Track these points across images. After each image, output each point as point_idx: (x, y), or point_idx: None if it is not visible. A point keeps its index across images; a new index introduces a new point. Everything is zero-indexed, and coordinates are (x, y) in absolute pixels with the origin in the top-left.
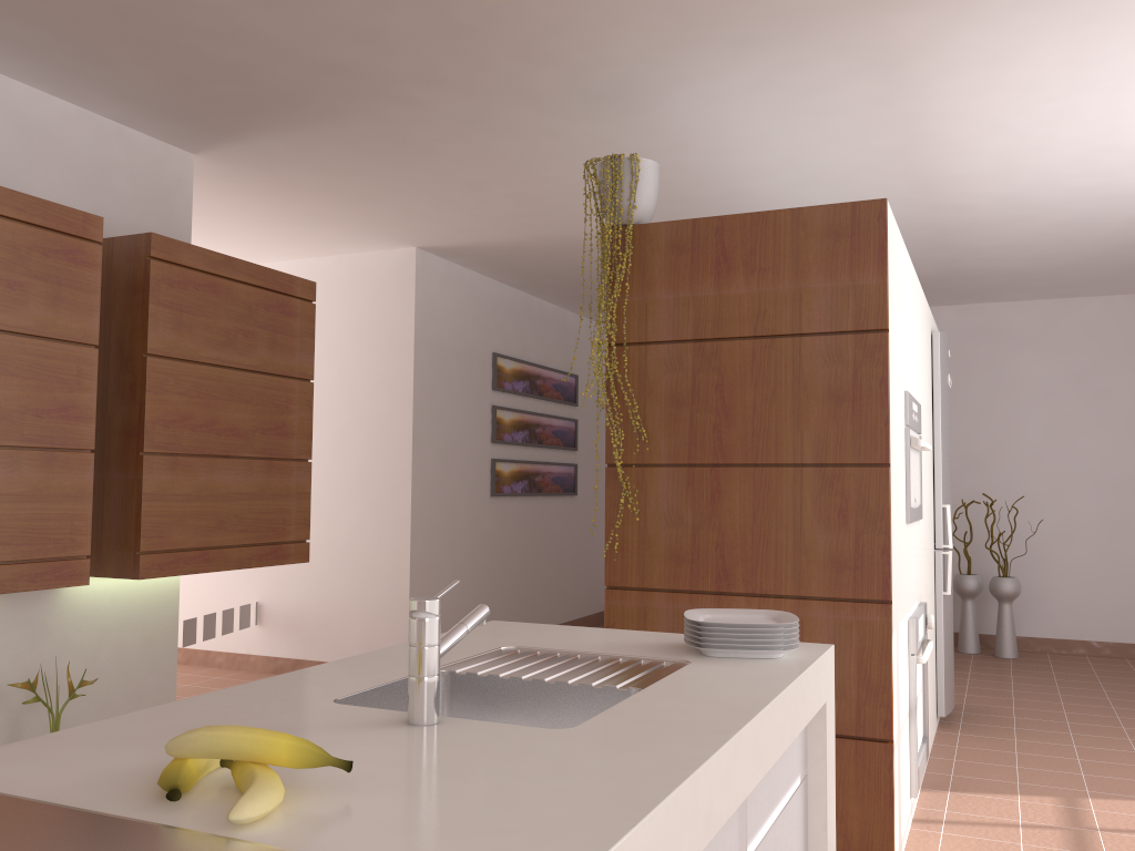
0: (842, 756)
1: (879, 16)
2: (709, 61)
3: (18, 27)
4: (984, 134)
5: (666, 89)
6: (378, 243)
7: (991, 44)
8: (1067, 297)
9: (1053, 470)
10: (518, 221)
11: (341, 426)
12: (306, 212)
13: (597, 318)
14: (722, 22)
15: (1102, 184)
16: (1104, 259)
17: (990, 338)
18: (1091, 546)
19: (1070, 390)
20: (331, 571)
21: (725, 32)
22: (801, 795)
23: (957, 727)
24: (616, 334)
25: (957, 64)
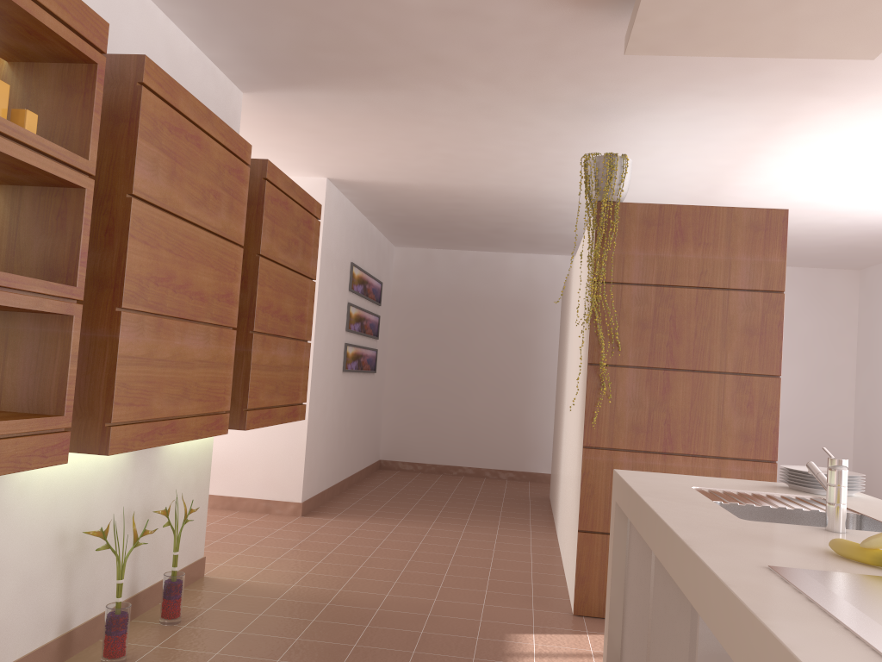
0: None
1: (803, 96)
2: (680, 101)
3: None
4: (780, 166)
5: (634, 111)
6: (301, 171)
7: (841, 121)
8: None
9: None
10: (427, 171)
11: None
12: (275, 143)
13: (396, 241)
14: (714, 82)
15: (809, 202)
16: None
17: None
18: None
19: None
20: None
21: (709, 88)
22: None
23: None
24: (601, 275)
25: (811, 128)
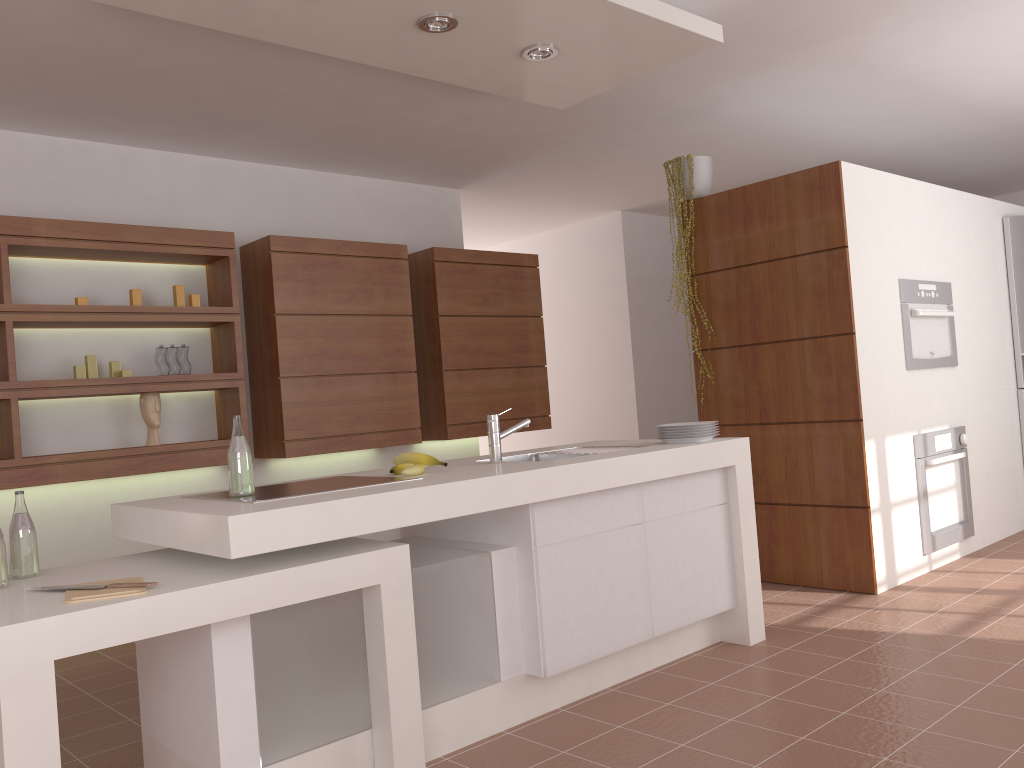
0: (839, 518)
1: (814, 47)
2: (727, 88)
3: (353, 156)
4: (975, 75)
5: (713, 105)
6: (594, 212)
7: (911, 39)
8: None
9: None
10: None
11: (586, 340)
12: (538, 204)
13: None
14: (716, 72)
15: None
16: None
17: None
18: None
19: None
20: (590, 439)
21: (723, 75)
22: (720, 511)
23: None
24: (691, 269)
25: (900, 52)
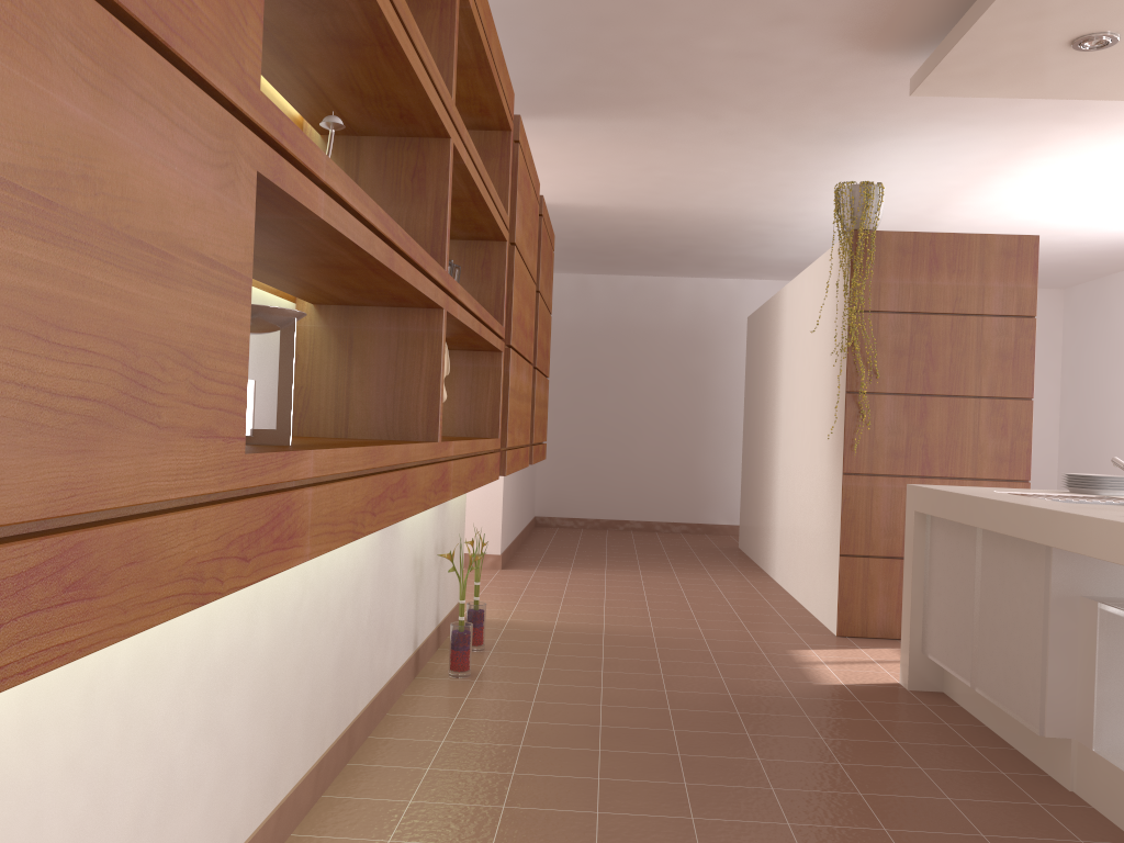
0: None
1: (1055, 124)
2: (933, 128)
3: (538, 35)
4: (1012, 186)
5: (883, 137)
6: None
7: (1086, 146)
8: None
9: None
10: (633, 194)
11: None
12: None
13: None
14: (973, 112)
15: (1031, 220)
16: None
17: None
18: None
19: None
20: None
21: (967, 117)
22: None
23: None
24: (857, 303)
25: (1055, 152)
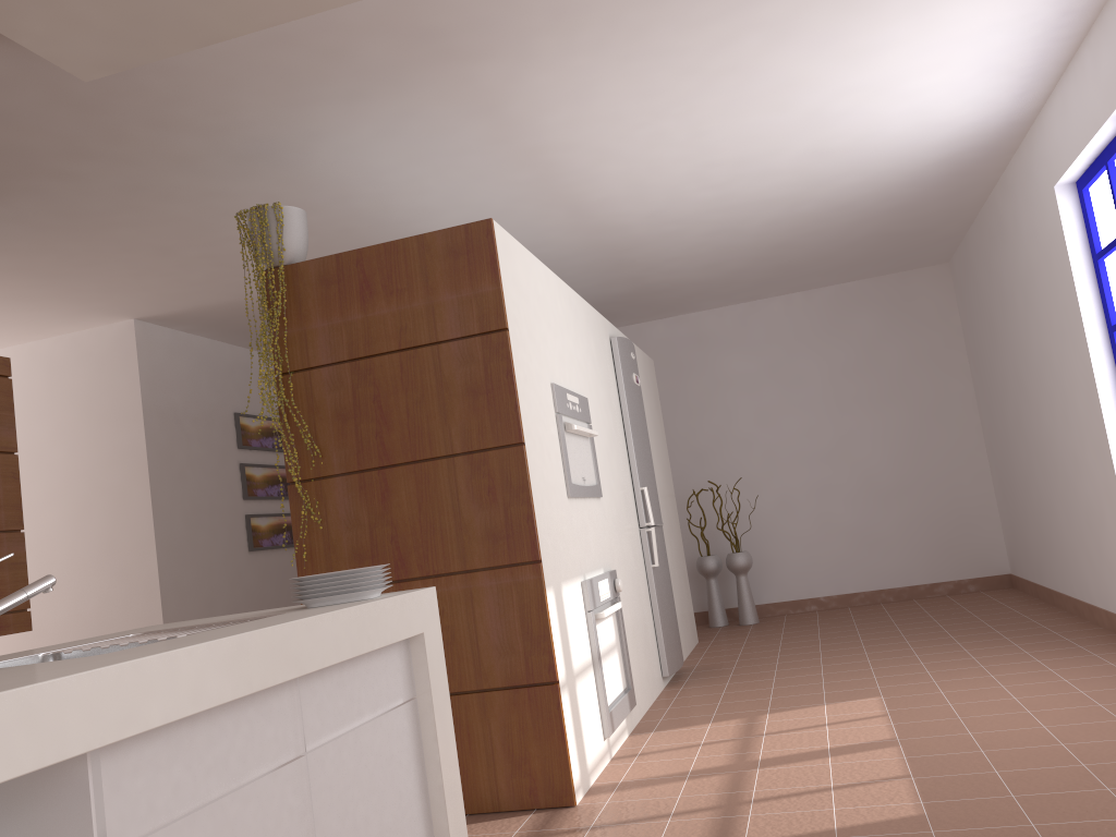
0: (519, 704)
1: (458, 66)
2: (332, 116)
3: None
4: (602, 161)
5: (305, 144)
6: (93, 319)
7: (564, 84)
8: (755, 300)
9: (766, 452)
10: (224, 281)
11: (79, 502)
12: (6, 294)
13: None
14: (326, 81)
15: (723, 195)
16: (764, 262)
17: (698, 343)
18: (806, 514)
19: (769, 380)
20: None
21: (333, 90)
22: (407, 713)
23: (682, 684)
24: (283, 364)
25: (545, 103)
